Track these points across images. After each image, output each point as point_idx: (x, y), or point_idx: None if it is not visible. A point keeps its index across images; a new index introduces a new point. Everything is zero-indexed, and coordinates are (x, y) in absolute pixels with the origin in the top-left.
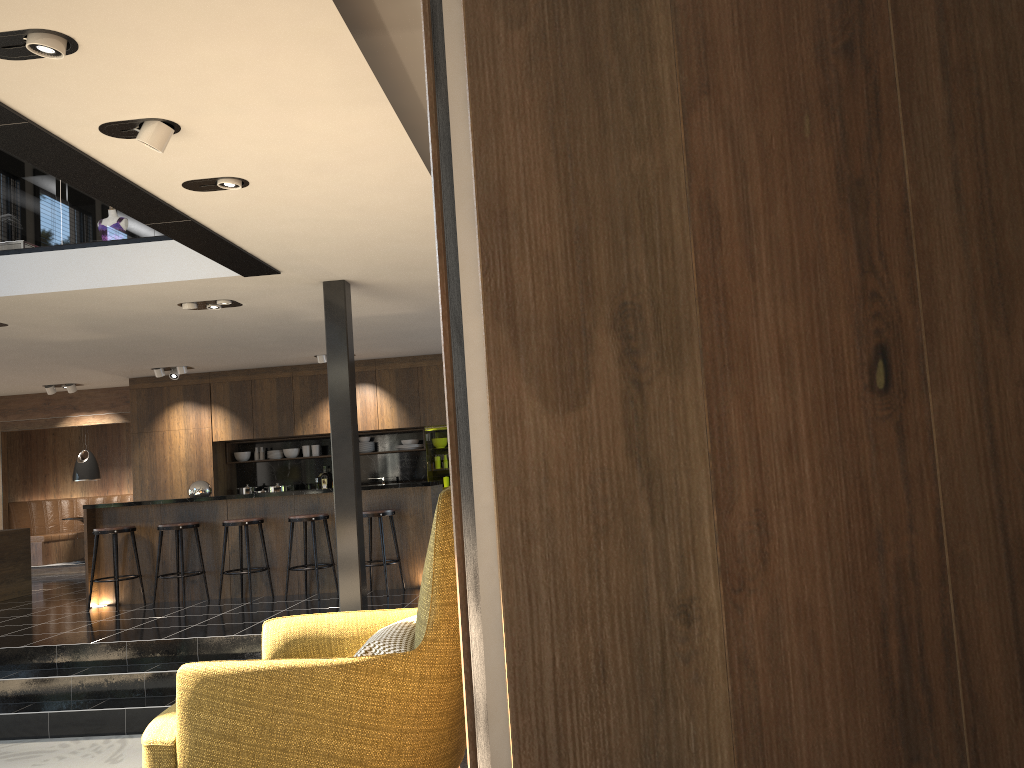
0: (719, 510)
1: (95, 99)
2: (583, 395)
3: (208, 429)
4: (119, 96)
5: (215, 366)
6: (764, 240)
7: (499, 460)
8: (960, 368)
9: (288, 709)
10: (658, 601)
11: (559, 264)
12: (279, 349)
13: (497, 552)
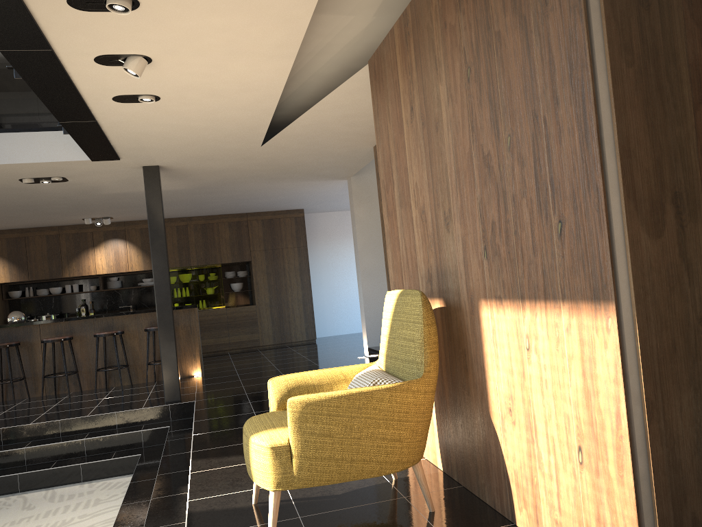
0: None
1: (113, 39)
2: (662, 231)
3: None
4: (131, 39)
5: None
6: None
7: (632, 260)
8: None
9: (359, 415)
10: (692, 317)
11: (651, 174)
12: (61, 213)
13: (633, 300)
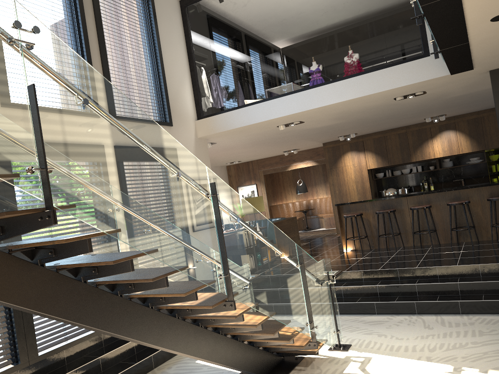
0: None
1: None
2: None
3: (364, 163)
4: None
5: (368, 131)
6: None
7: None
8: None
9: None
10: None
11: None
12: (411, 117)
13: None
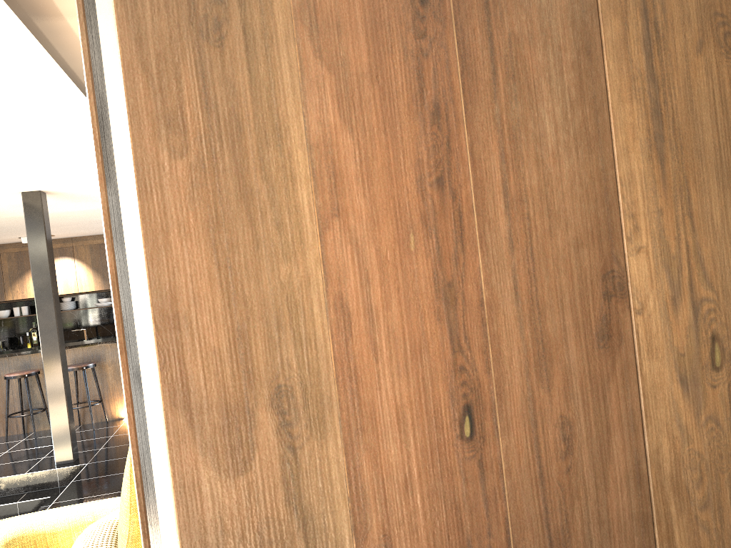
0: (357, 539)
1: None
2: (249, 461)
3: None
4: None
5: None
6: (384, 331)
7: (182, 521)
8: (519, 417)
9: None
10: None
11: (225, 357)
12: None
13: None
